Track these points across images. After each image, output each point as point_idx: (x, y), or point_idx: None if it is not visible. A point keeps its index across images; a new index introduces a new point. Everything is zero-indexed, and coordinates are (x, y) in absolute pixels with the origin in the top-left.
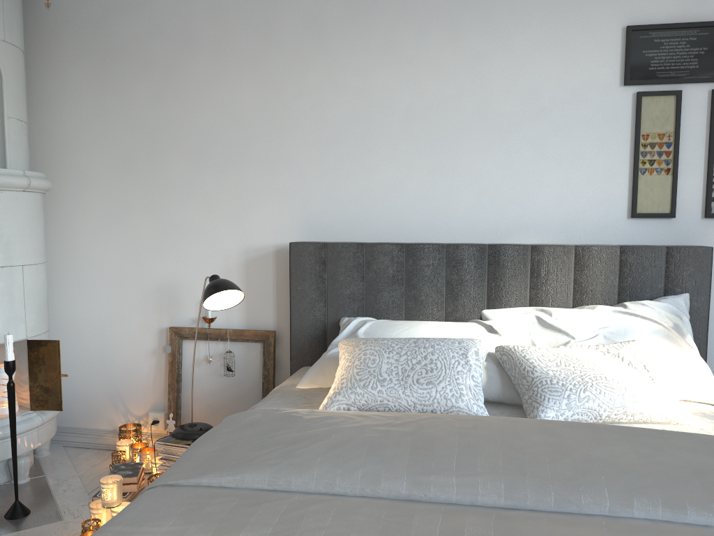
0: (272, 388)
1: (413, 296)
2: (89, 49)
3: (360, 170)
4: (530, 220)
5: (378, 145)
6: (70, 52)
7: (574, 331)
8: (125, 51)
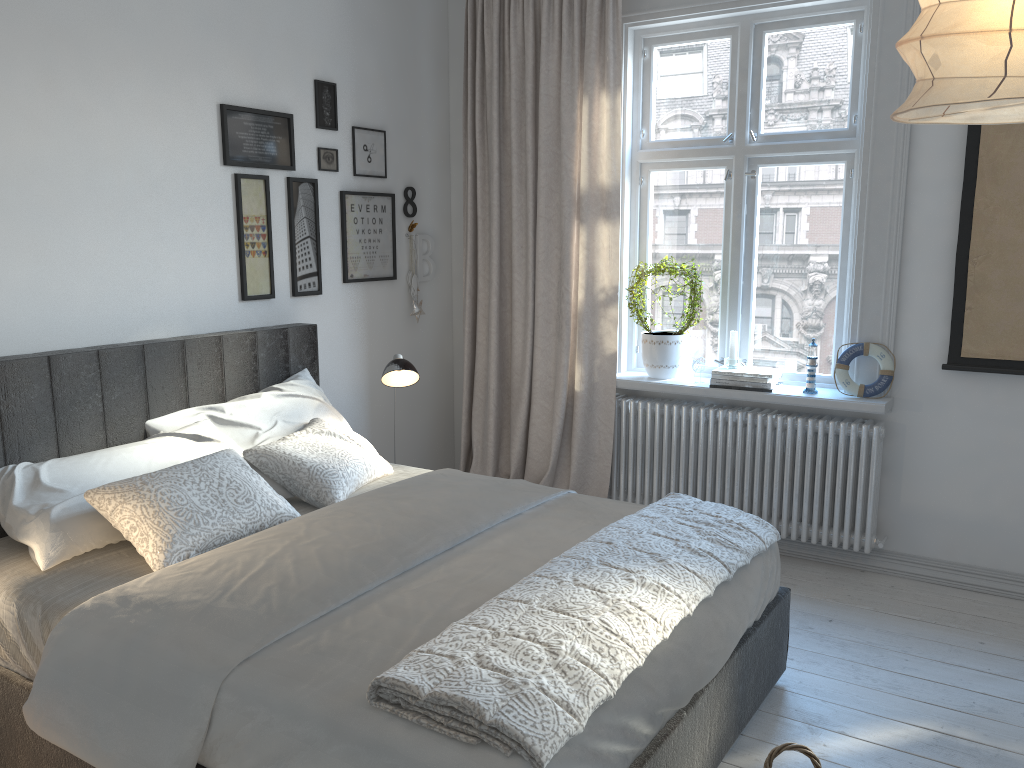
0: None
1: (68, 422)
2: None
3: None
4: (157, 311)
5: None
6: None
7: (256, 422)
8: None
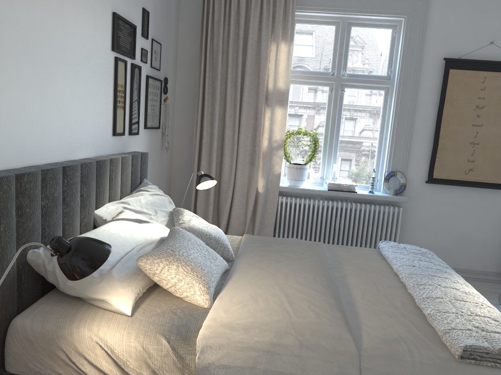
0: None
1: (67, 213)
2: None
3: None
4: (83, 139)
5: (7, 62)
6: None
7: (147, 210)
8: None
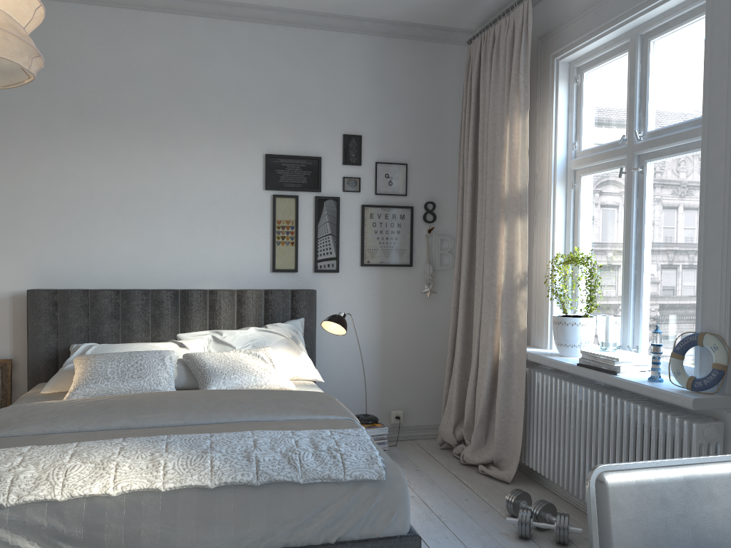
0: (10, 404)
1: (127, 327)
2: None
3: (85, 236)
4: (210, 273)
5: (98, 219)
6: None
7: (235, 343)
8: None
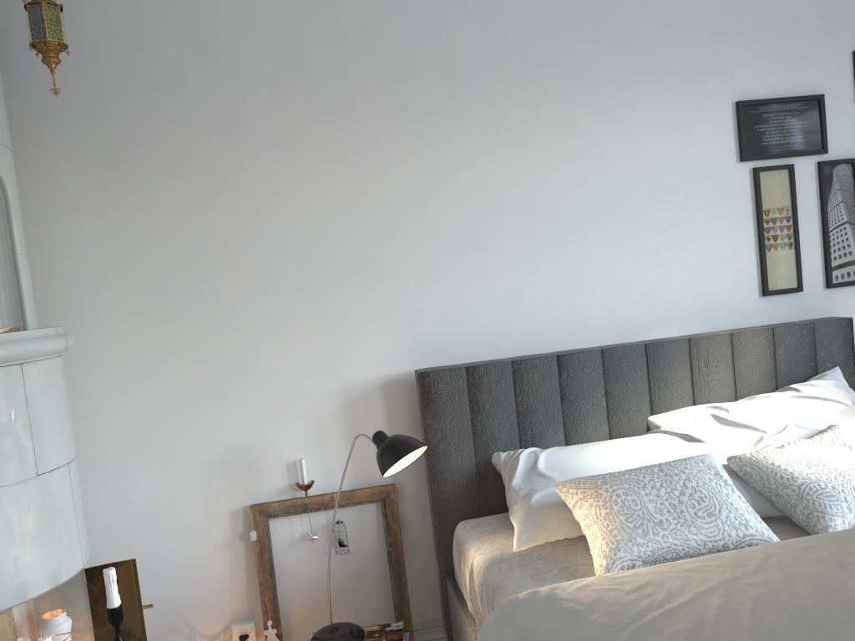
0: (403, 556)
1: (573, 414)
2: (85, 146)
3: (478, 275)
4: (668, 311)
5: (495, 243)
6: (54, 151)
7: (762, 424)
8: (142, 146)
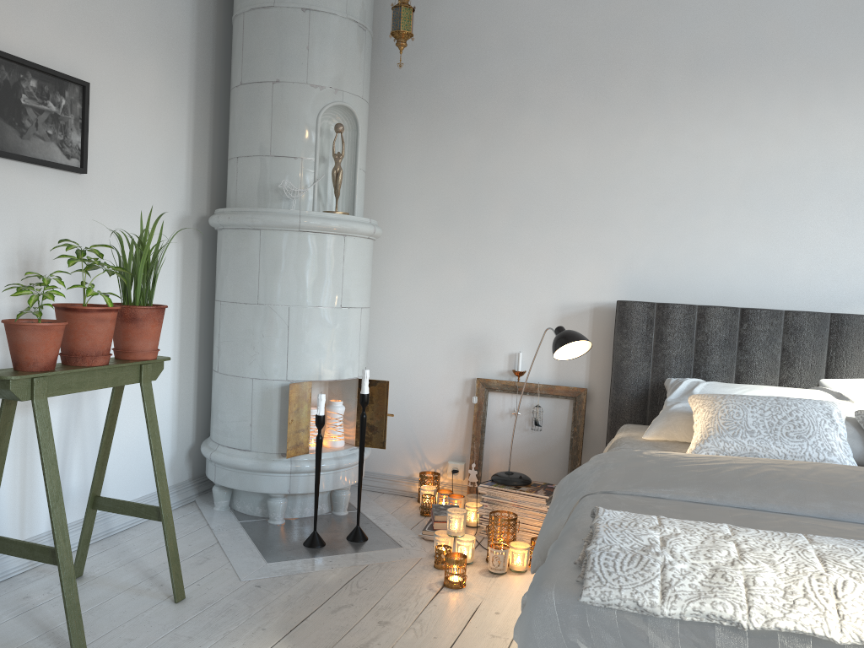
0: (581, 445)
1: (746, 361)
2: (418, 105)
3: (690, 233)
4: None
5: (711, 208)
6: (398, 107)
7: None
8: (453, 107)
